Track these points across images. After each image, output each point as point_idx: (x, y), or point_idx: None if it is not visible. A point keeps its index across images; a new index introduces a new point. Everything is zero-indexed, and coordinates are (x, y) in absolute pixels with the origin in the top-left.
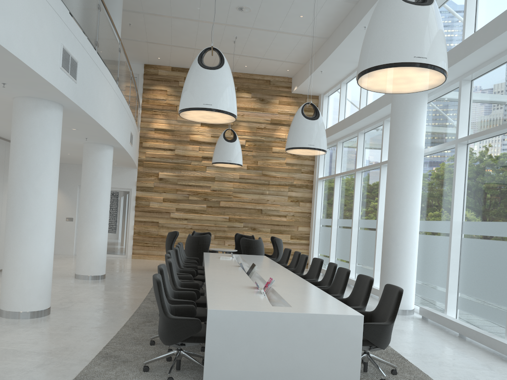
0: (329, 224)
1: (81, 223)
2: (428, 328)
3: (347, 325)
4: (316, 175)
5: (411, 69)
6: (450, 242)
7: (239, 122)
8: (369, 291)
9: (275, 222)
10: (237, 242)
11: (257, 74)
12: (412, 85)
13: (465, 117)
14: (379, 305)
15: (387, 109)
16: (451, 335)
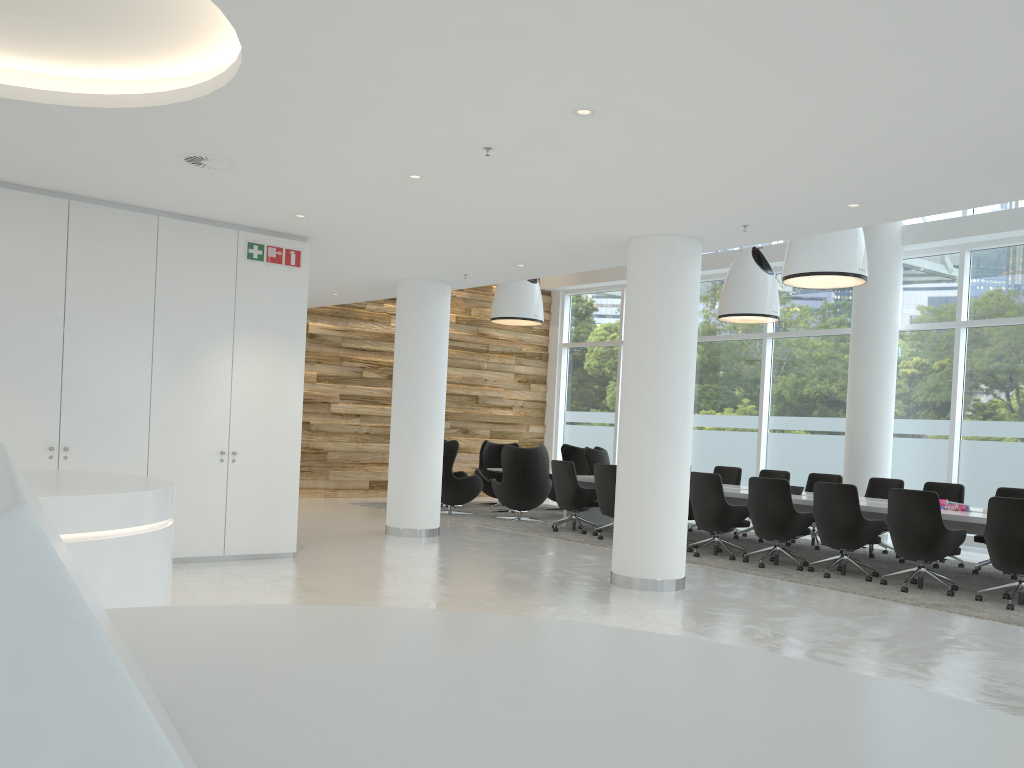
0: (595, 421)
1: (415, 432)
2: None
3: None
4: (558, 339)
5: None
6: (952, 445)
7: None
8: None
9: (498, 418)
10: (484, 456)
11: None
12: None
13: (966, 294)
14: None
15: None
16: (986, 553)
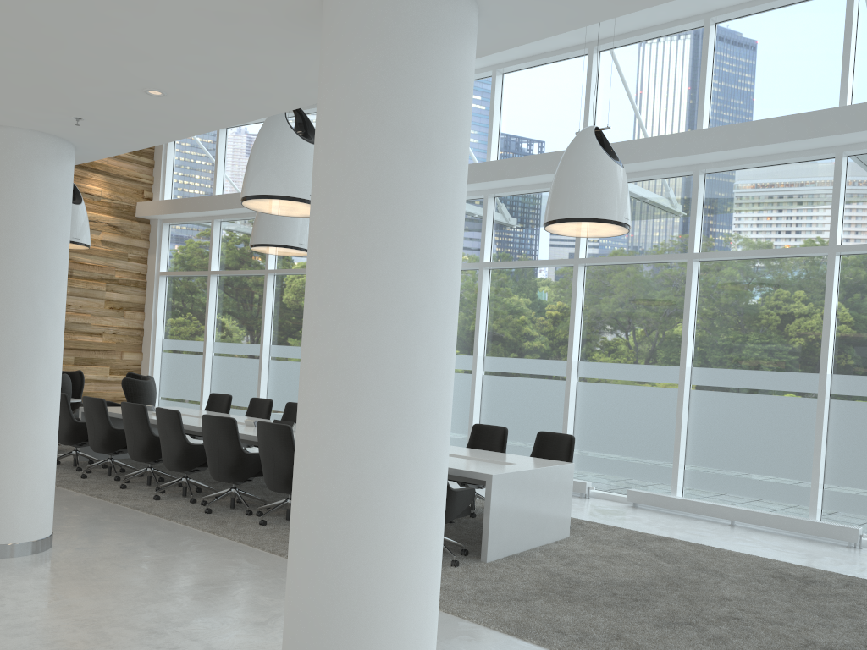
0: (189, 349)
1: None
2: None
3: (566, 475)
4: (156, 267)
5: (615, 227)
6: (474, 380)
7: None
8: (505, 441)
9: (84, 345)
10: None
11: None
12: (585, 233)
13: (489, 238)
14: (536, 454)
15: None
16: None
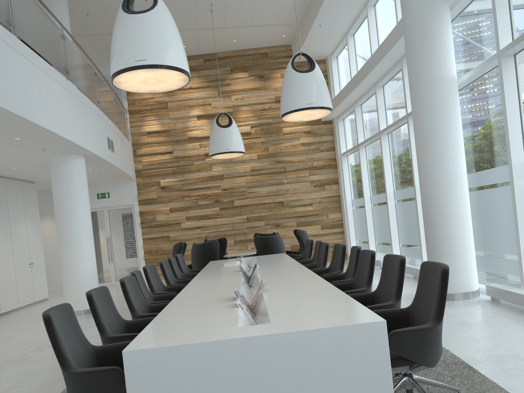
0: (361, 204)
1: (61, 251)
2: (501, 313)
3: (361, 341)
4: (338, 151)
5: None
6: (513, 191)
7: (240, 107)
8: (401, 277)
9: (300, 213)
10: None
11: (250, 48)
12: None
13: (505, 18)
14: (417, 296)
15: (402, 44)
16: None
